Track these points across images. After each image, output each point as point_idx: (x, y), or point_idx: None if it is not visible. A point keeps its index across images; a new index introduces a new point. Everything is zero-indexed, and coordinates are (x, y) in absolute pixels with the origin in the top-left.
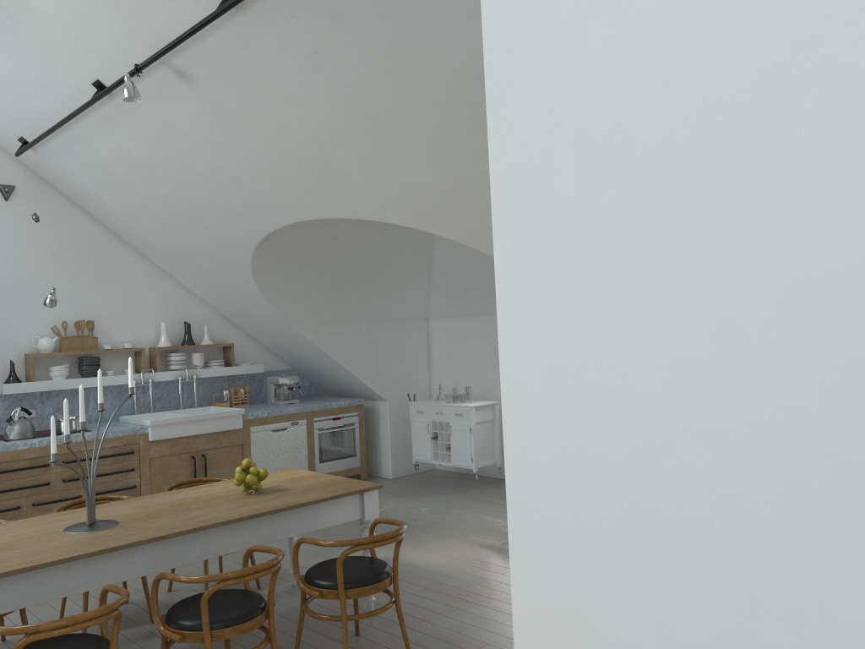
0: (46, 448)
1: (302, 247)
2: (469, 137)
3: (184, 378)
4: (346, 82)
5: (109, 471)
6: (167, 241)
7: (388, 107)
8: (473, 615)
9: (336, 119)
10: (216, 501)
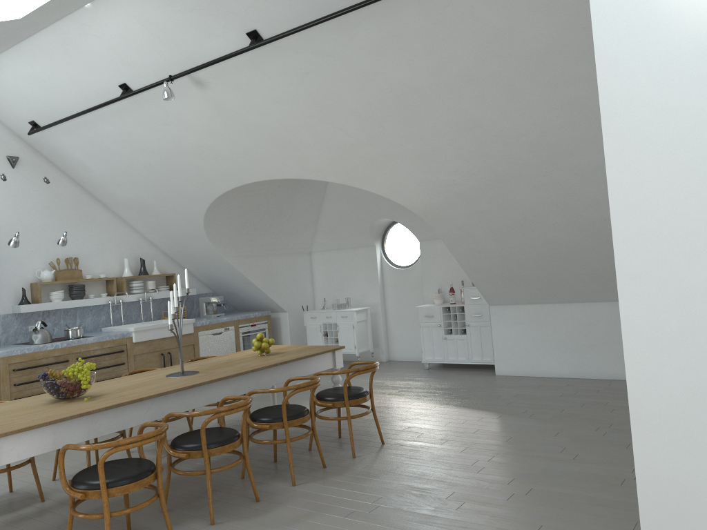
0: (65, 348)
1: (242, 200)
2: (399, 127)
3: (143, 299)
4: (323, 92)
5: (107, 365)
6: (137, 197)
7: (349, 108)
8: (405, 423)
9: (308, 114)
10: (246, 360)
